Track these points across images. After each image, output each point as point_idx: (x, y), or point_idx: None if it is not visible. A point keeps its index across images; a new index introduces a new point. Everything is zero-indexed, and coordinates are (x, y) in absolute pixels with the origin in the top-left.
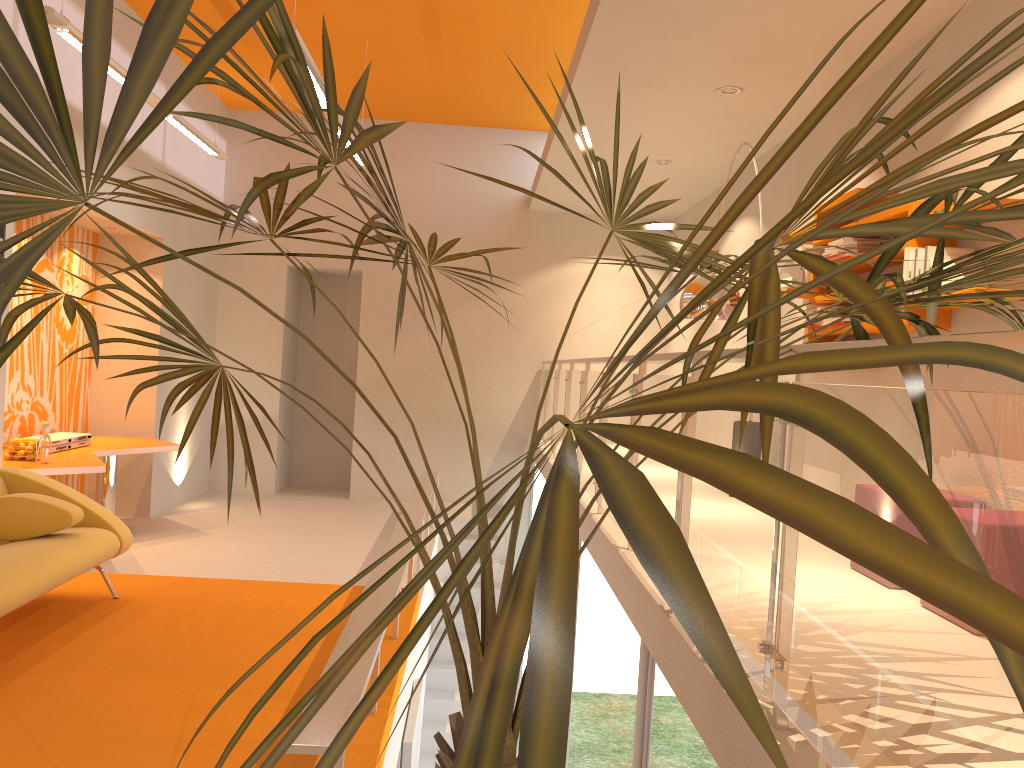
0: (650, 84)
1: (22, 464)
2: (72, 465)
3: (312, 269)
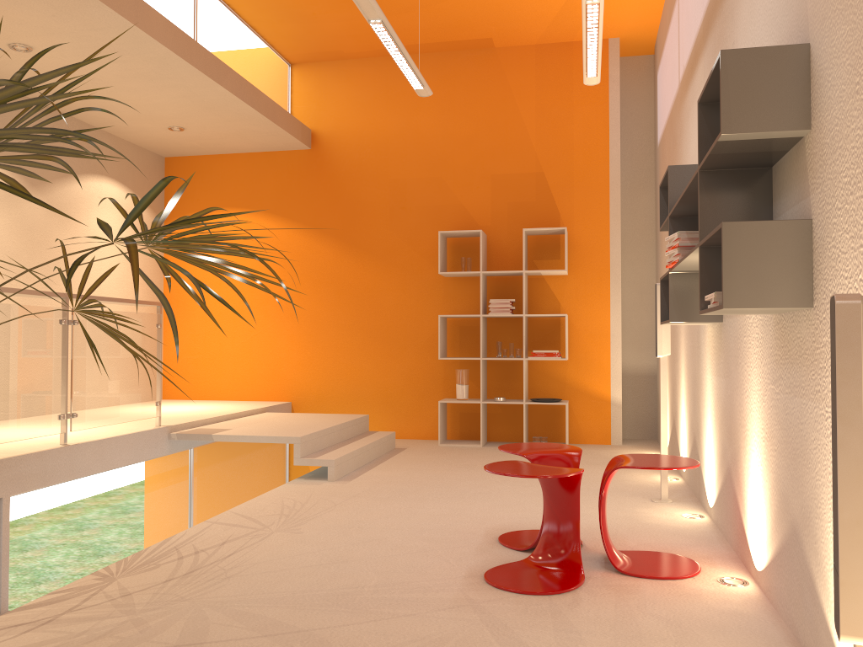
0: None
1: None
2: None
3: None
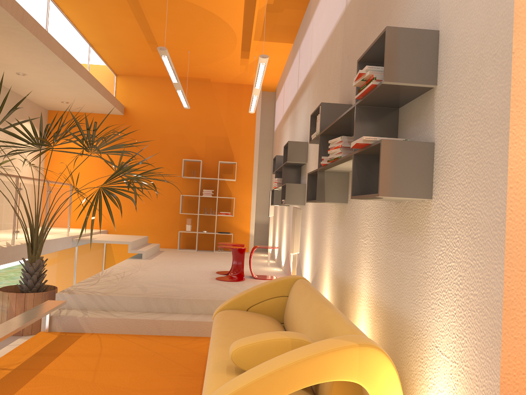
0: None
1: None
2: None
3: None
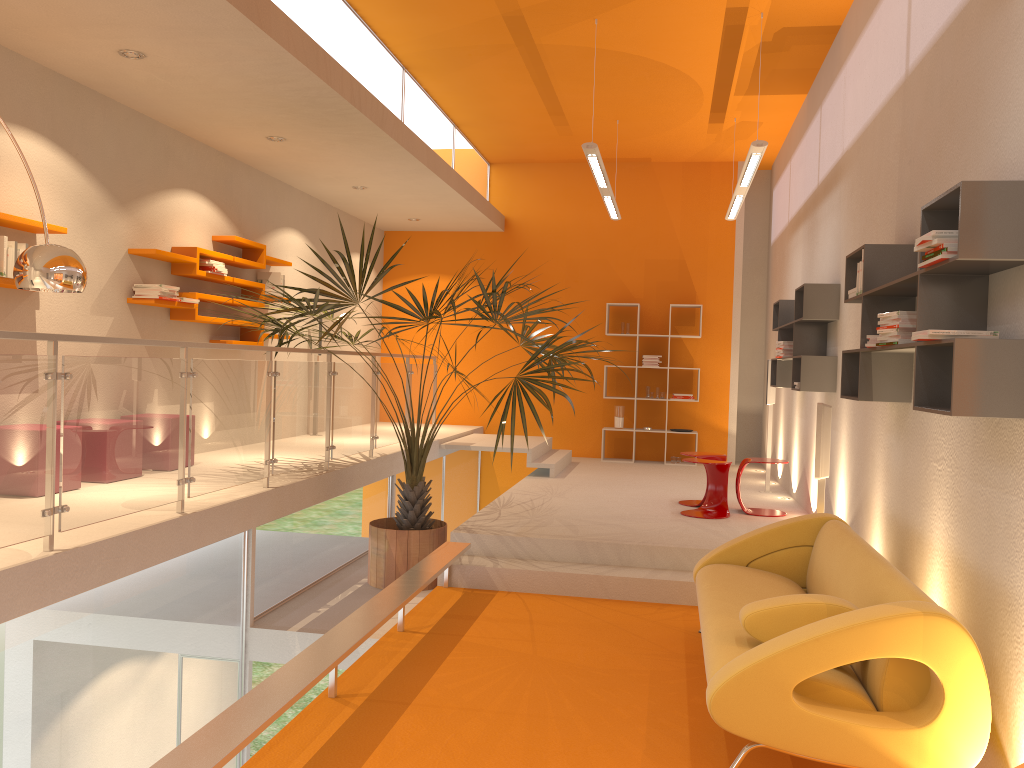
0: None
1: None
2: None
3: None
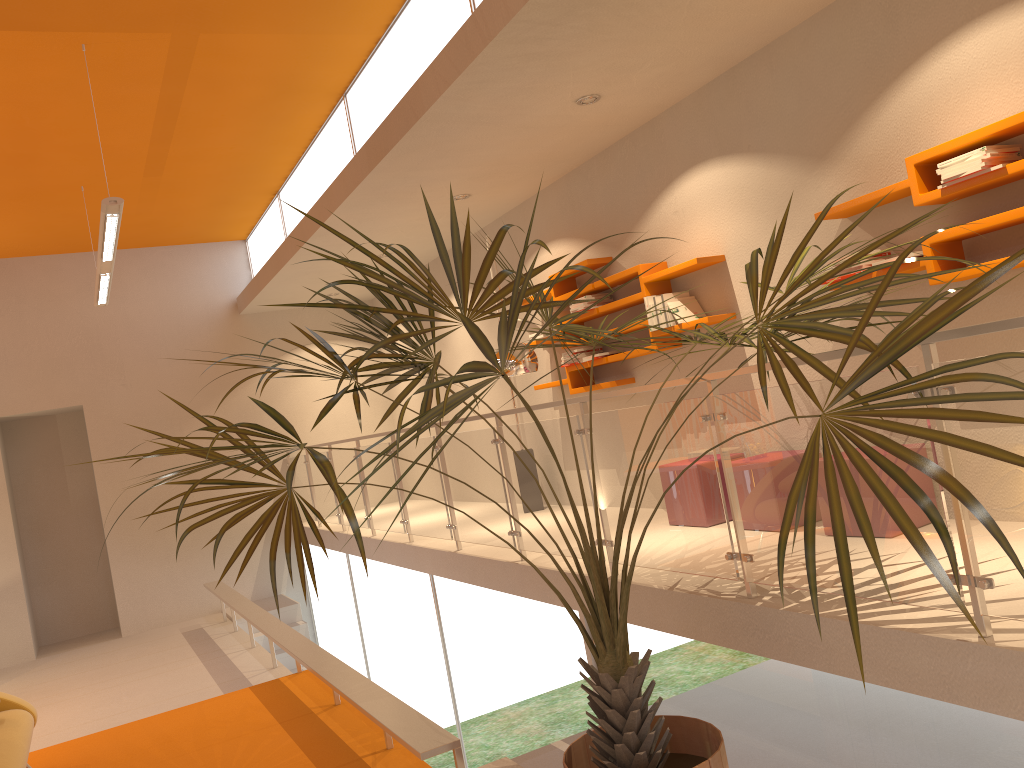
0: (401, 200)
1: None
2: None
3: (21, 415)
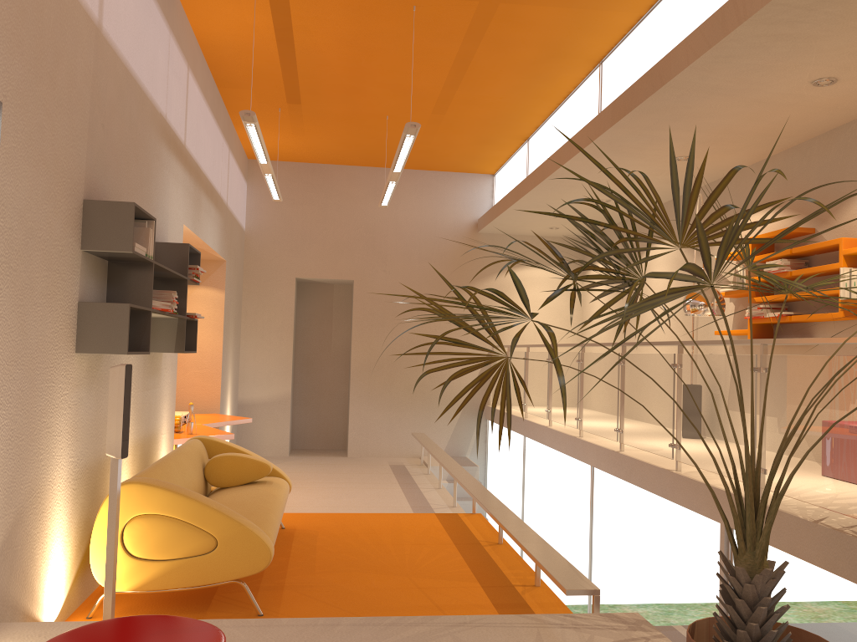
0: (631, 155)
1: (177, 435)
2: (212, 434)
3: (311, 280)
